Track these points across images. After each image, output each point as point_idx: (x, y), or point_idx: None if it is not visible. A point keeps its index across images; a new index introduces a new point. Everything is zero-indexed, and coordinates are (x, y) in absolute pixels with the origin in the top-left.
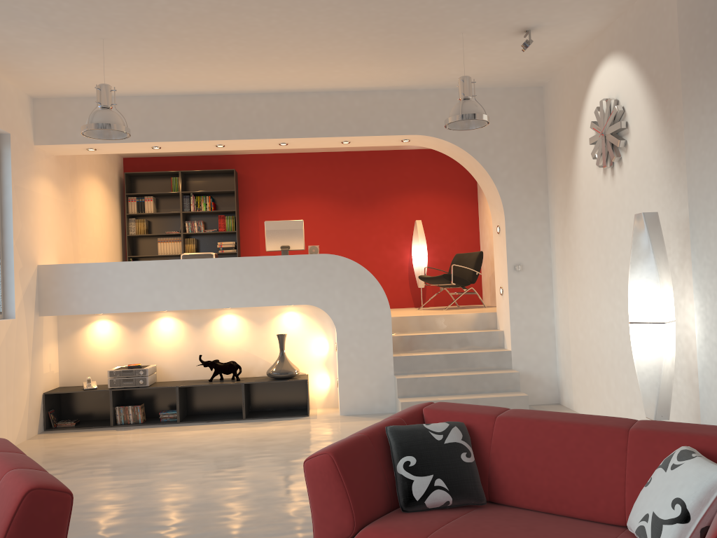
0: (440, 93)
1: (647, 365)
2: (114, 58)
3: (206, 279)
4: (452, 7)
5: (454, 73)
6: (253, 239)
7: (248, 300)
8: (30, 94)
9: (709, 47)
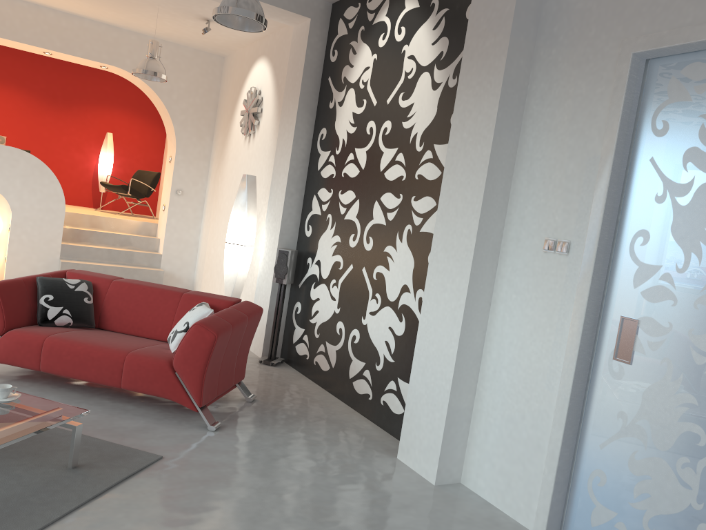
0: (140, 37)
1: (230, 270)
2: None
3: None
4: None
5: (153, 27)
6: None
7: None
8: None
9: (297, 84)
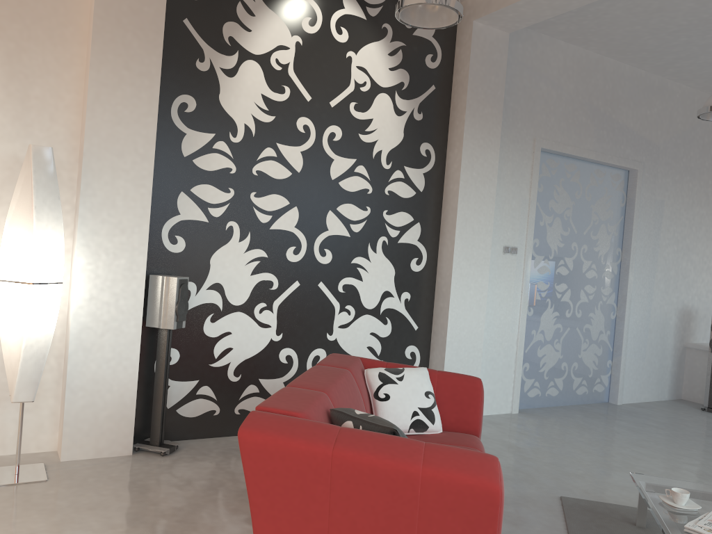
0: None
1: (40, 335)
2: None
3: None
4: None
5: None
6: None
7: None
8: None
9: (148, 12)
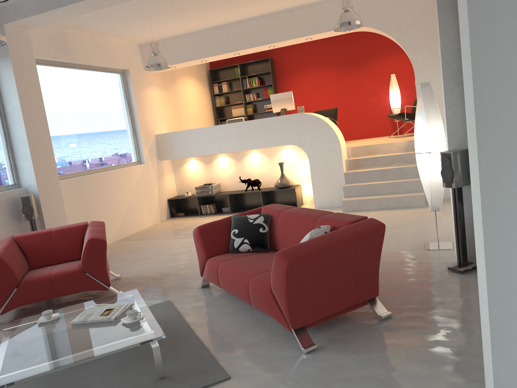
0: None
1: (425, 178)
2: (161, 22)
3: (234, 134)
4: None
5: None
6: None
7: (258, 144)
8: (137, 43)
9: None
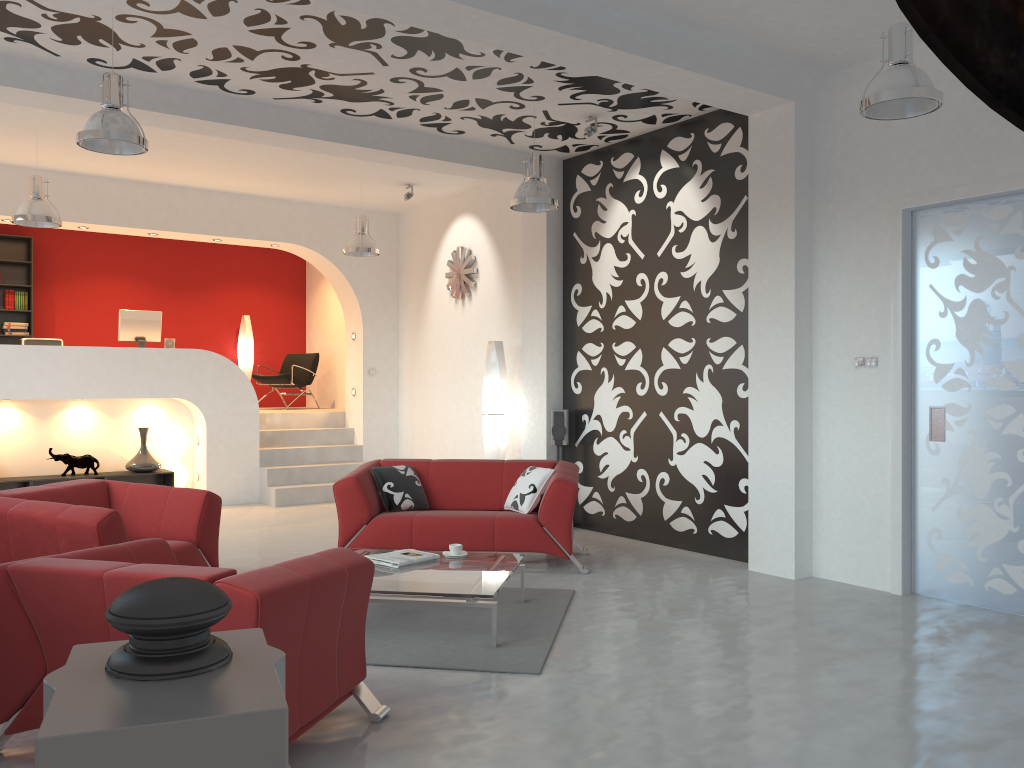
0: (312, 207)
1: (492, 442)
2: (24, 140)
3: (70, 367)
4: (366, 166)
5: (334, 196)
6: (48, 322)
7: (117, 391)
8: None
9: (540, 244)
